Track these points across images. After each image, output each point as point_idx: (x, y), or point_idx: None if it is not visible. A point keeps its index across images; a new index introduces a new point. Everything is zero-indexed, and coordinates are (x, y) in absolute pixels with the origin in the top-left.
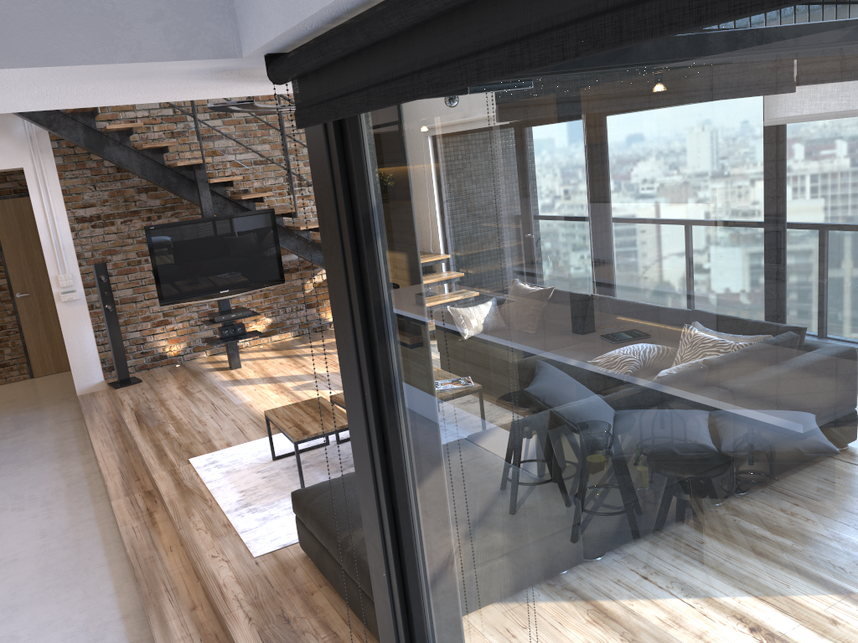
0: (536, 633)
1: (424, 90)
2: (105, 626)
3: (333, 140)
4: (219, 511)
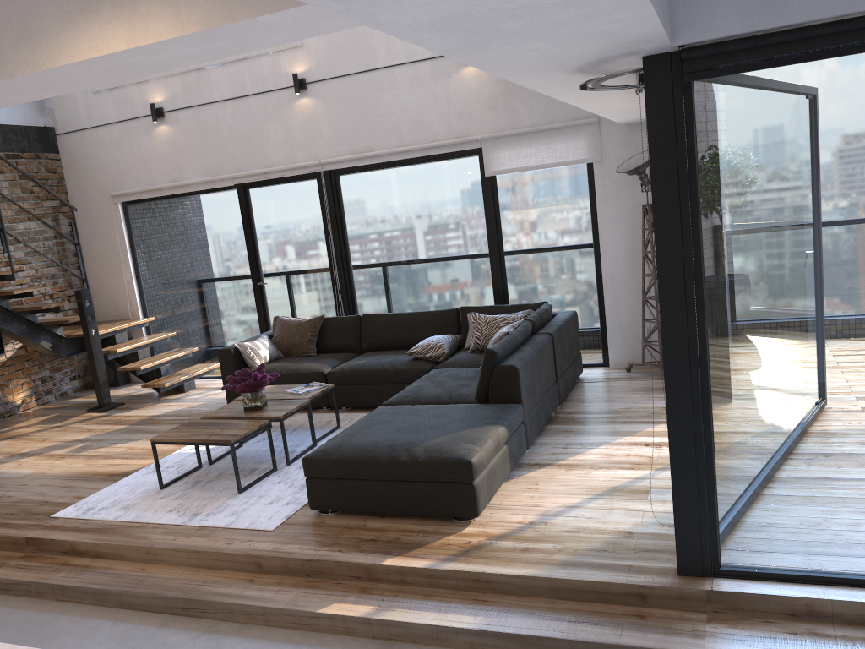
0: (822, 286)
1: (827, 56)
2: (153, 637)
3: (679, 92)
4: (171, 526)
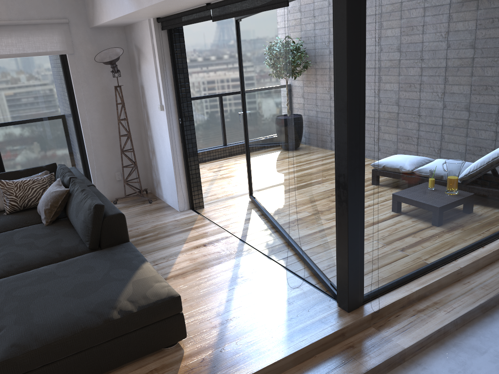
0: (408, 123)
1: None
2: None
3: None
4: None
